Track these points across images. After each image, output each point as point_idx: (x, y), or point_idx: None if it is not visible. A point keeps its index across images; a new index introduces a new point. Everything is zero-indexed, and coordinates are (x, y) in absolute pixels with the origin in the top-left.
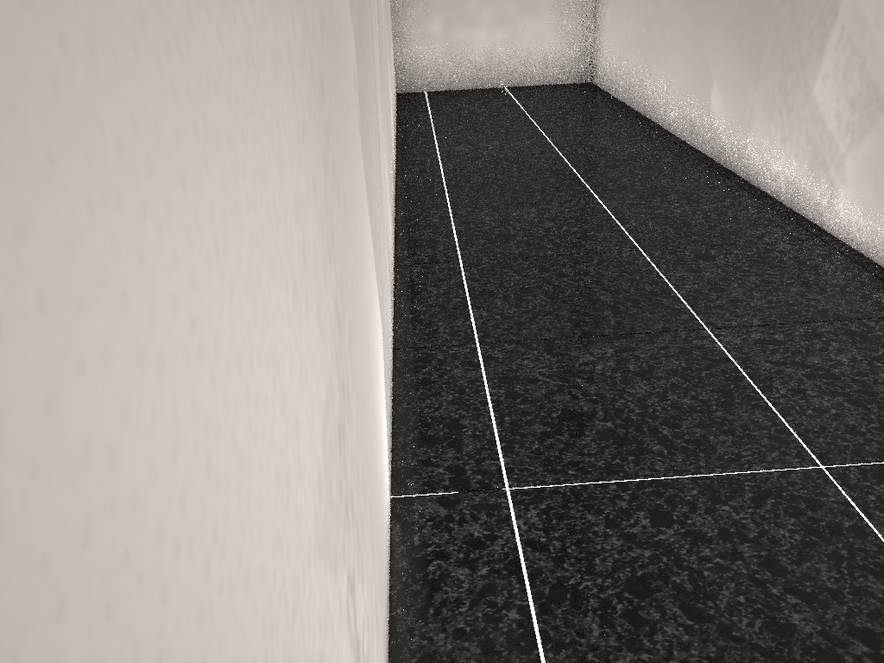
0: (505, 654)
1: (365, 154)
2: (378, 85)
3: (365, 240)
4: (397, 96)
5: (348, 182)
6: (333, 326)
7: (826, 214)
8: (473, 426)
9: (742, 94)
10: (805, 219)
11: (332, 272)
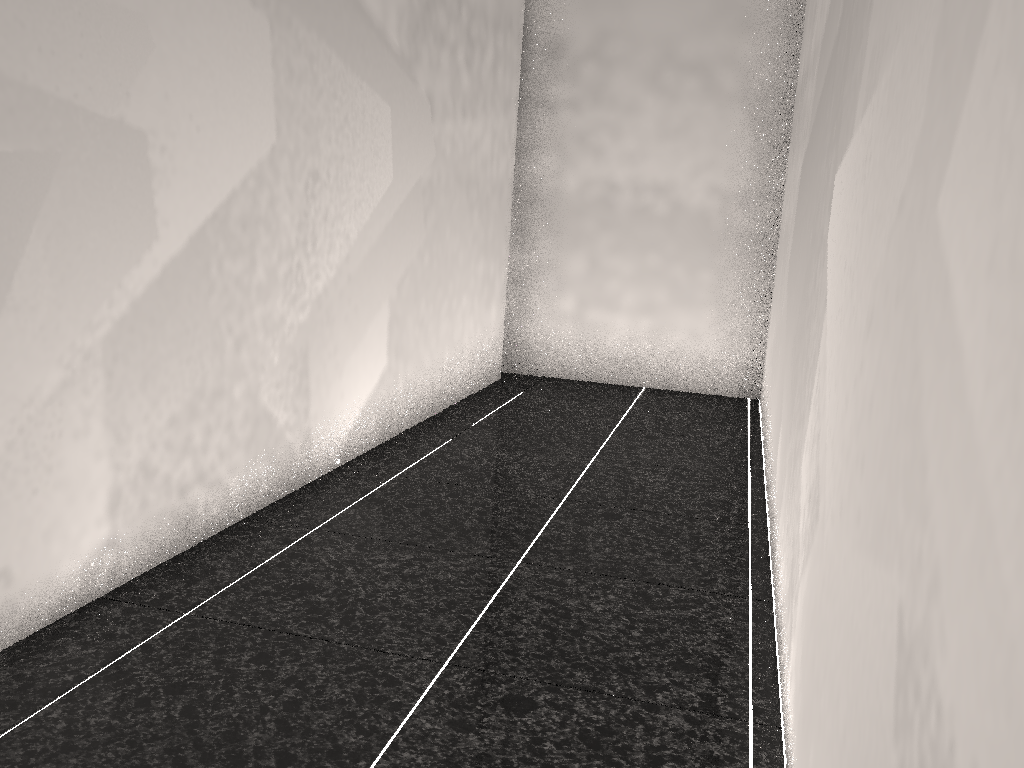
0: None
1: None
2: (53, 344)
3: None
4: (505, 376)
5: None
6: None
7: (785, 677)
8: None
9: (785, 449)
10: (773, 675)
11: None
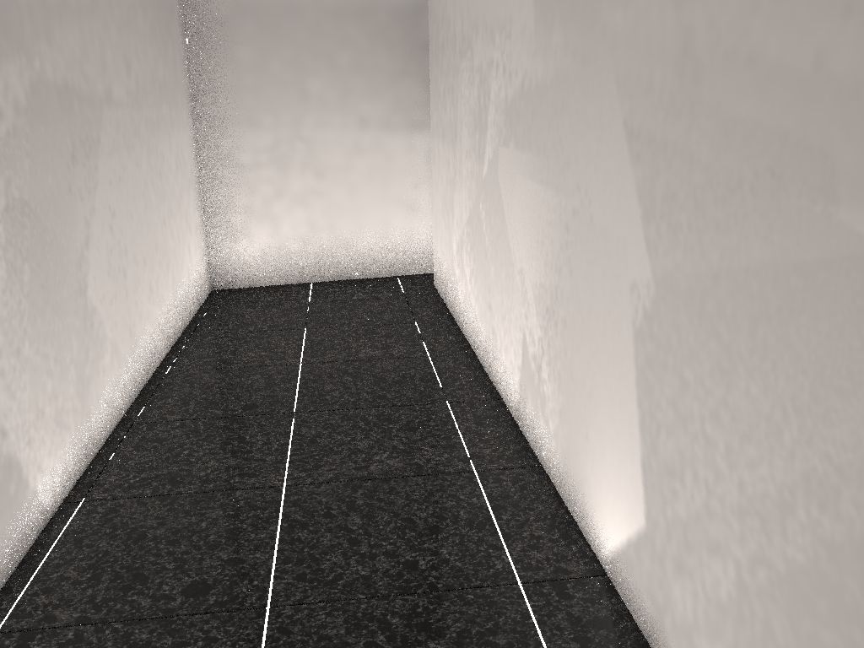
0: (506, 503)
1: (650, 366)
2: None
3: (612, 374)
4: None
5: (586, 293)
6: (552, 286)
7: None
8: (564, 640)
9: None
10: None
11: (556, 277)
